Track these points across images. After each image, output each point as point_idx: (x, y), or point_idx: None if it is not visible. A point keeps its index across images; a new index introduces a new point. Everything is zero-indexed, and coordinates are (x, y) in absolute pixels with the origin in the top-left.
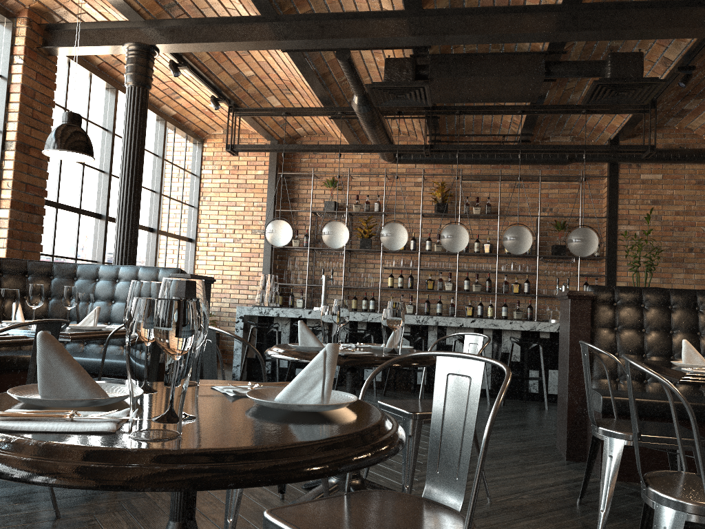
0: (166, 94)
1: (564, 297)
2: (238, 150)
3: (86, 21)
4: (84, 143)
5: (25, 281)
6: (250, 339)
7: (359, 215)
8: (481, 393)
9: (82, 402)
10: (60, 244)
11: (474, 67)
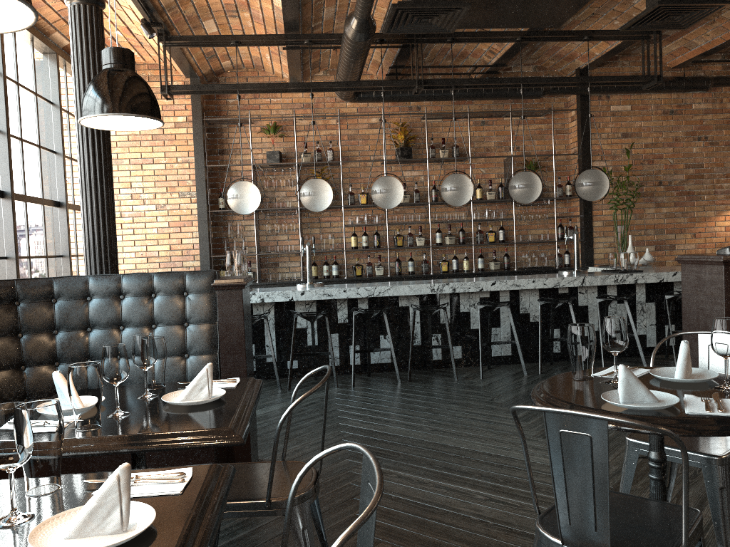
0: (60, 17)
1: (709, 262)
2: (174, 93)
3: None
4: (153, 101)
5: None
6: None
7: (307, 165)
8: (501, 361)
9: None
10: None
11: None
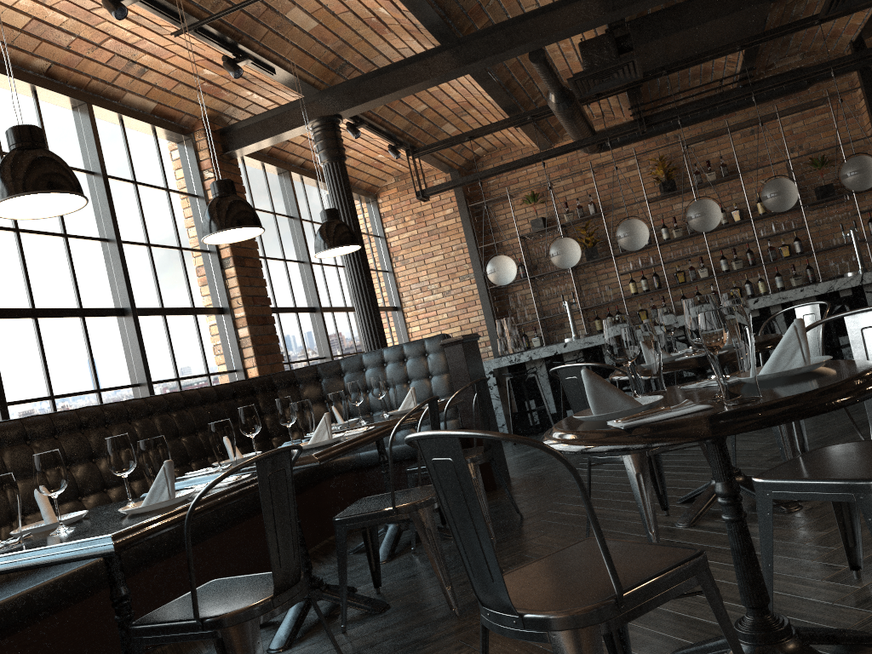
0: None
1: None
2: (428, 194)
3: (253, 112)
4: (350, 234)
5: (298, 390)
6: (509, 393)
7: (573, 224)
8: None
9: (644, 407)
10: (291, 349)
11: (683, 18)
